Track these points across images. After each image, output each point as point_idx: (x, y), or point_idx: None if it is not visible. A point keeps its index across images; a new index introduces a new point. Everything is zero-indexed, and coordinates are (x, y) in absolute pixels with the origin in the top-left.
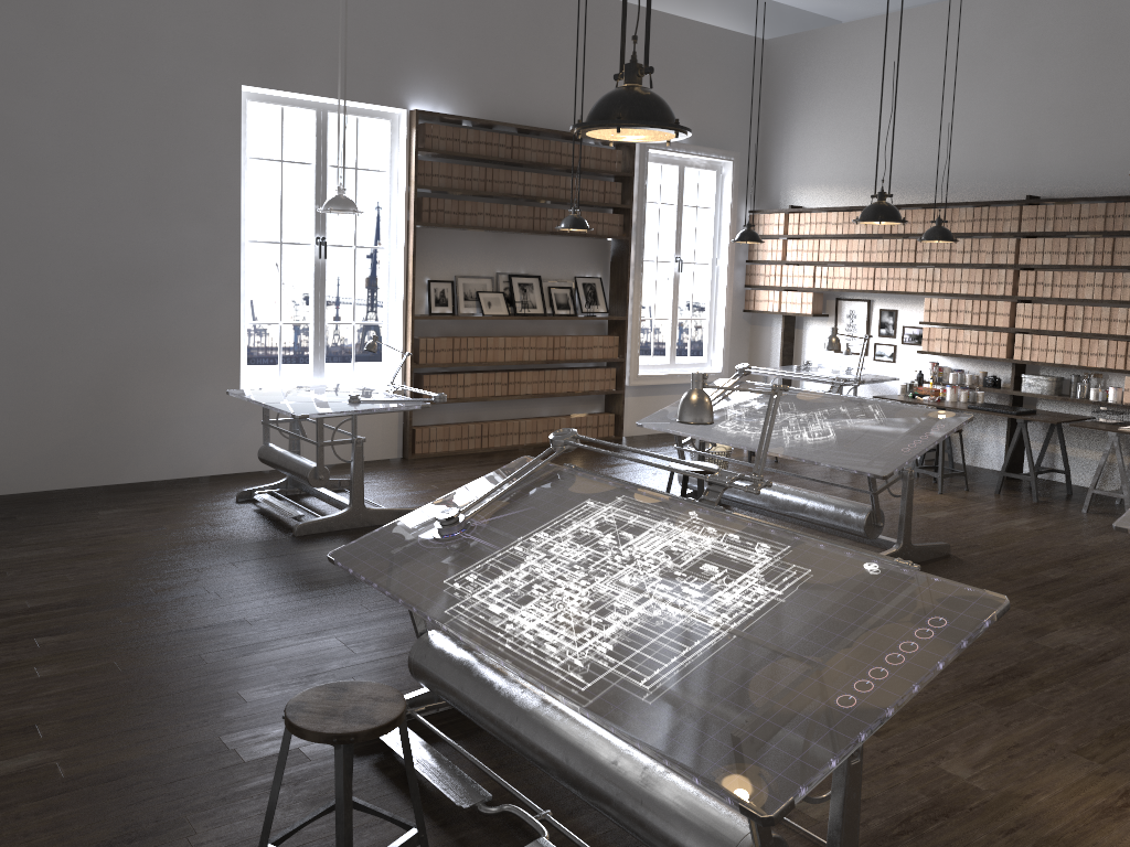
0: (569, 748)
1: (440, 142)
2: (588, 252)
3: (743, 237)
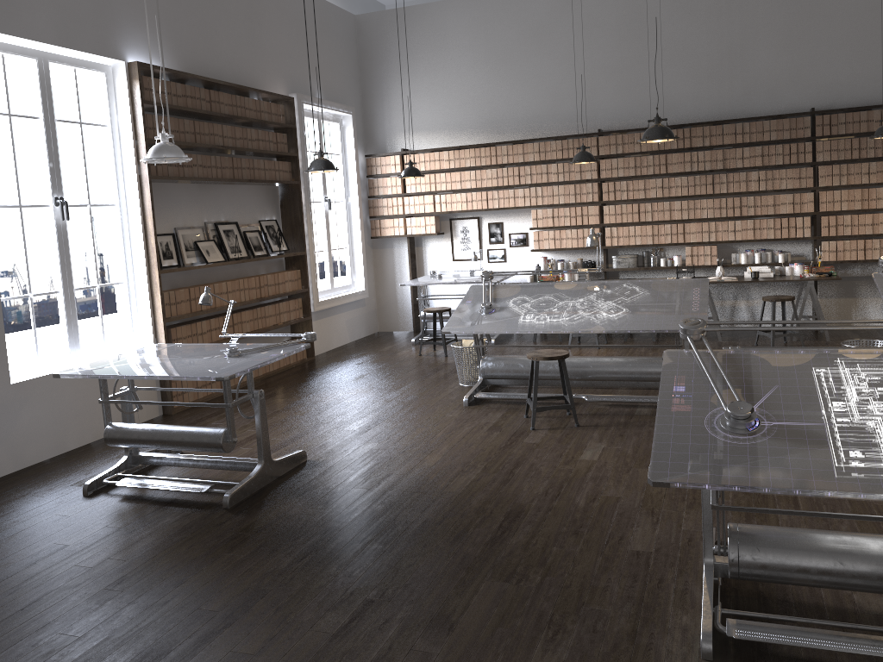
0: None
1: (157, 95)
2: (265, 197)
3: (410, 173)
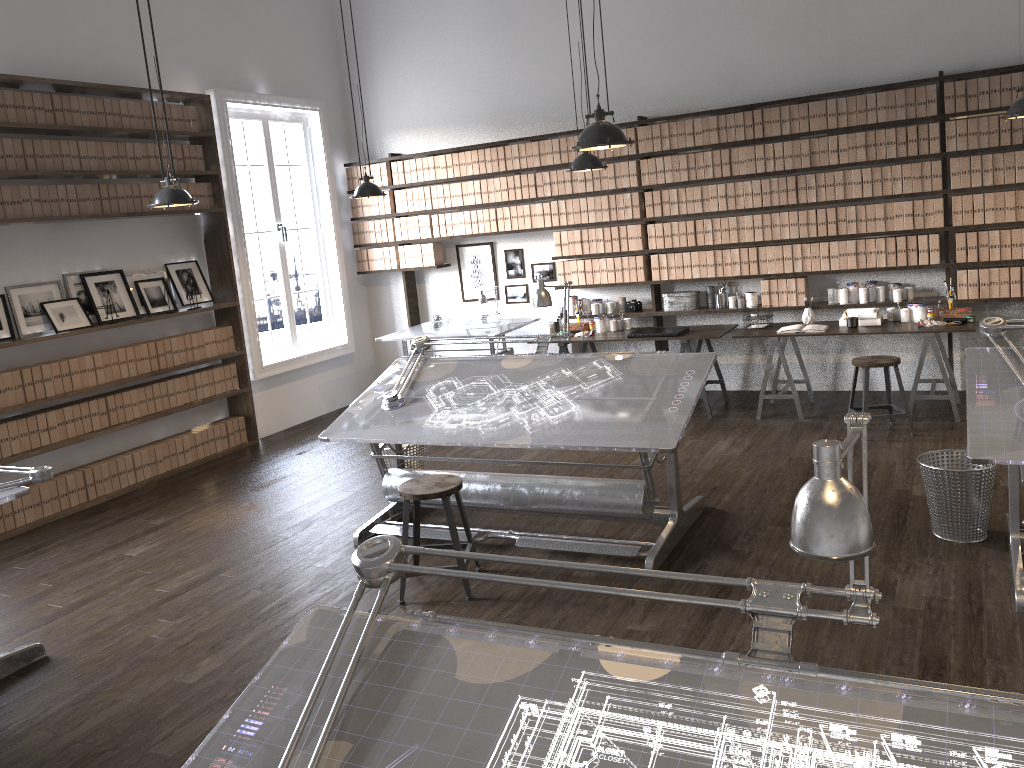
0: None
1: None
2: (176, 232)
3: (364, 192)
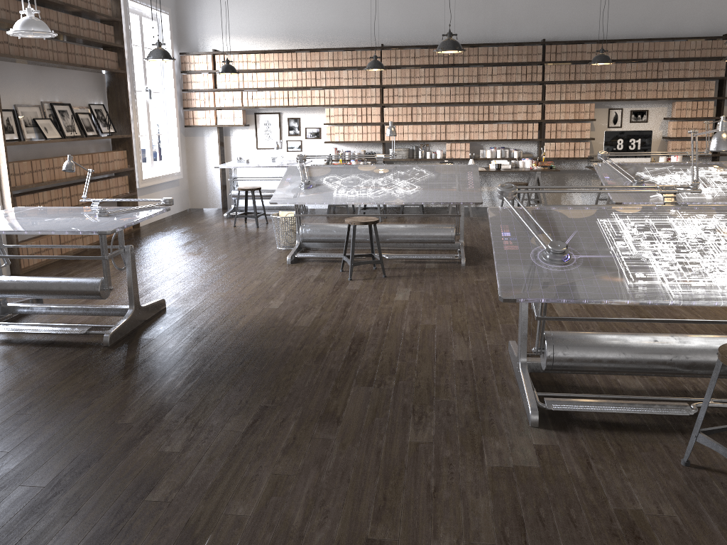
0: None
1: None
2: (94, 83)
3: (228, 70)
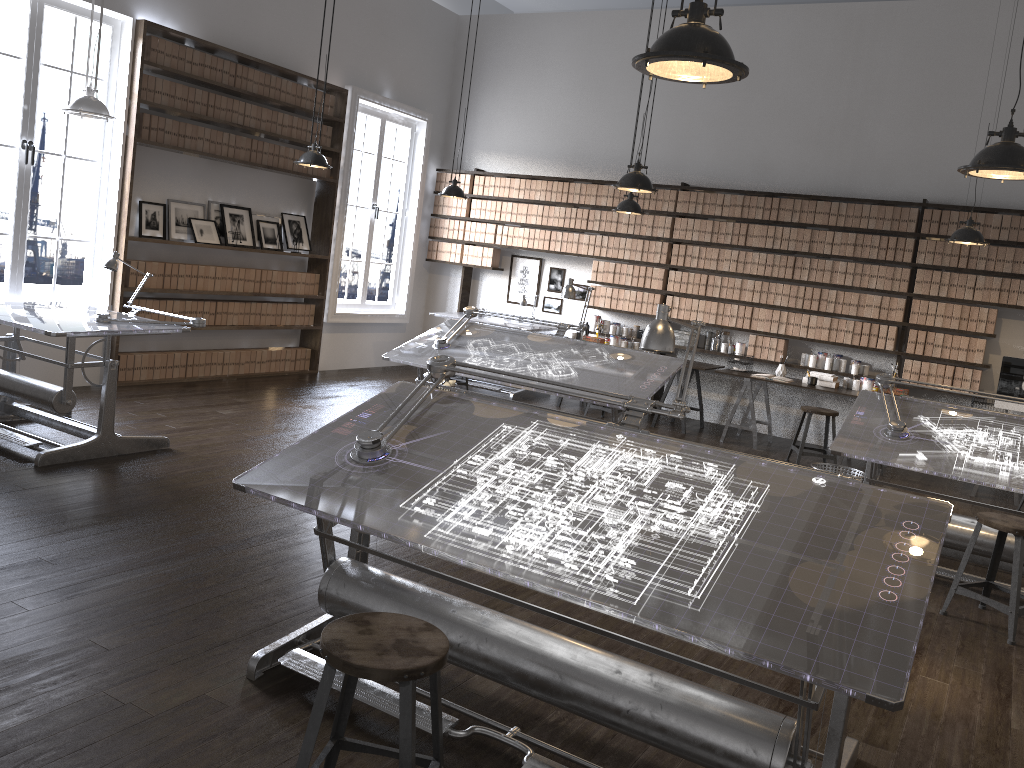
0: (561, 663)
1: (166, 59)
2: (295, 190)
3: (450, 192)
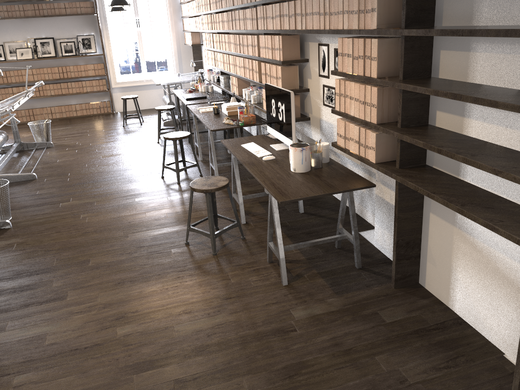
0: None
1: None
2: (83, 22)
3: (111, 9)
